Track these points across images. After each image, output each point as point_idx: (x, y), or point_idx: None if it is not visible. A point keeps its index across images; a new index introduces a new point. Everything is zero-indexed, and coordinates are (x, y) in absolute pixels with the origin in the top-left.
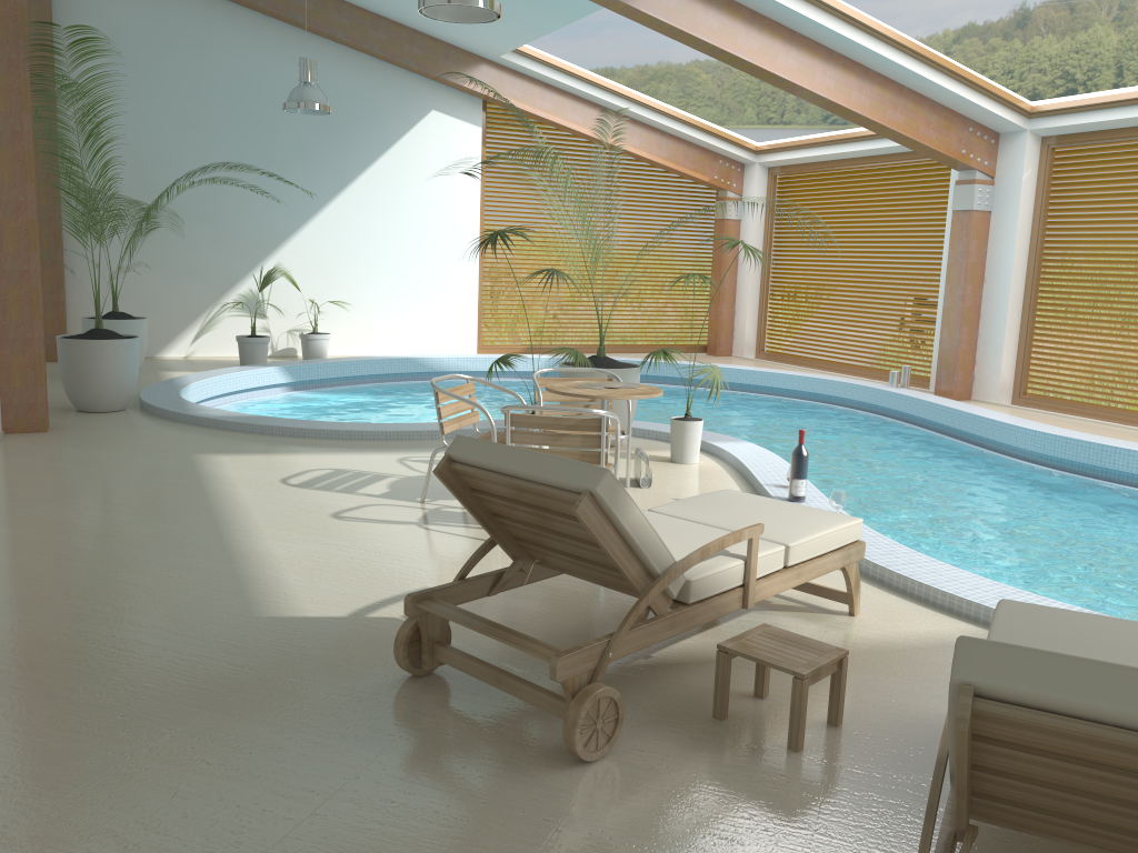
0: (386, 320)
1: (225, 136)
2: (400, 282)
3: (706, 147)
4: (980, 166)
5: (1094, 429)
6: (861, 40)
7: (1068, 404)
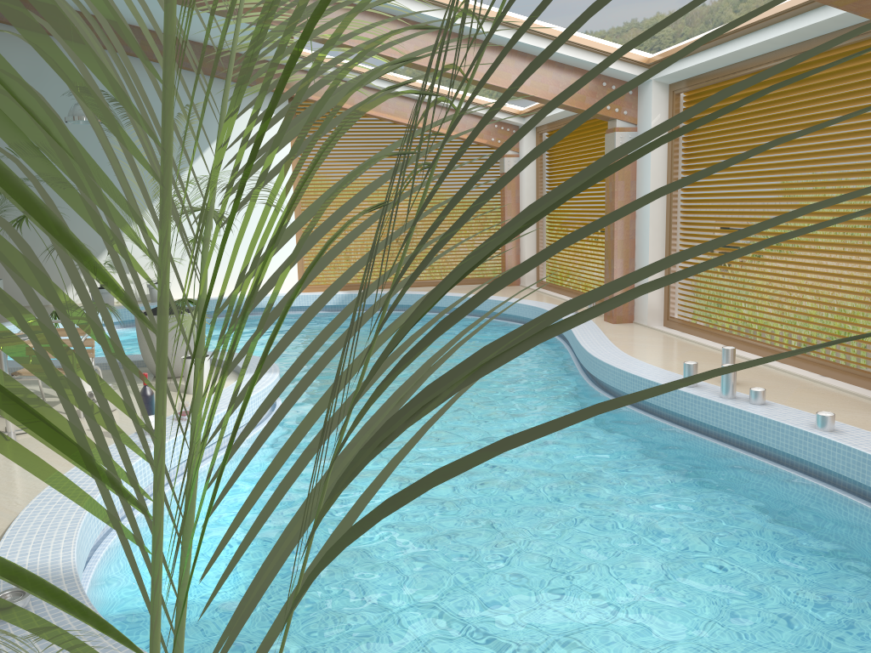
0: (222, 270)
1: (89, 142)
2: (232, 241)
3: (480, 115)
4: (619, 115)
5: (680, 351)
6: (458, 20)
7: (694, 326)
